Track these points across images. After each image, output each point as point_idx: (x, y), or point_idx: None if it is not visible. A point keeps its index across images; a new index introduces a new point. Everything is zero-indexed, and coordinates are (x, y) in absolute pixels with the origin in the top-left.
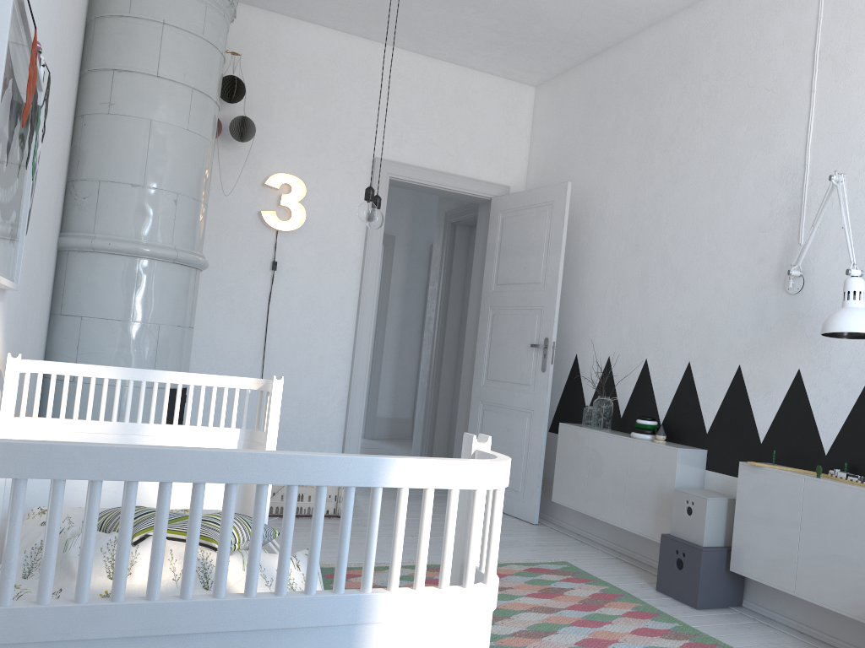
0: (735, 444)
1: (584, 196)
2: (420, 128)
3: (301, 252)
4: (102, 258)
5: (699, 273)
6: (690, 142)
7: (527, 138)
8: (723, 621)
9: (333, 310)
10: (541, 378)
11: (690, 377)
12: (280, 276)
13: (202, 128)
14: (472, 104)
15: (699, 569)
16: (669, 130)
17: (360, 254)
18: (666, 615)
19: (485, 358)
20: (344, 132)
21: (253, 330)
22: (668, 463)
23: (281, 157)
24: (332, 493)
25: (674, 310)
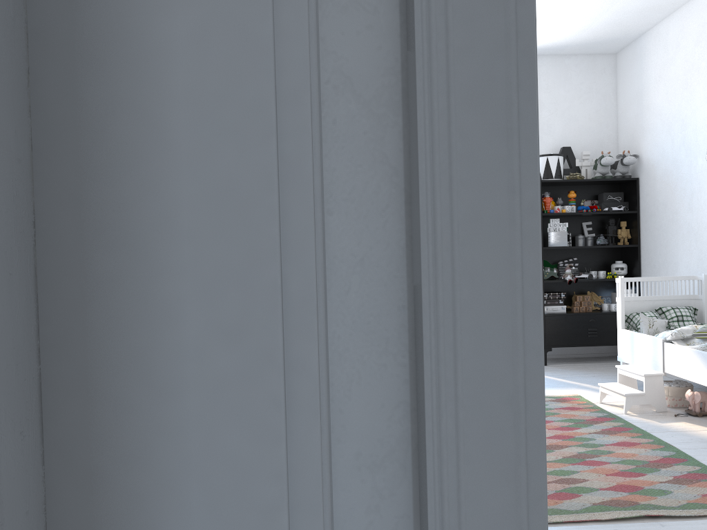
0: None
1: None
2: None
3: None
4: None
5: None
6: None
7: None
8: None
9: None
10: None
11: None
12: None
13: None
14: None
15: None
16: None
17: None
18: None
19: None
20: None
21: None
22: None
23: None
24: None
25: None
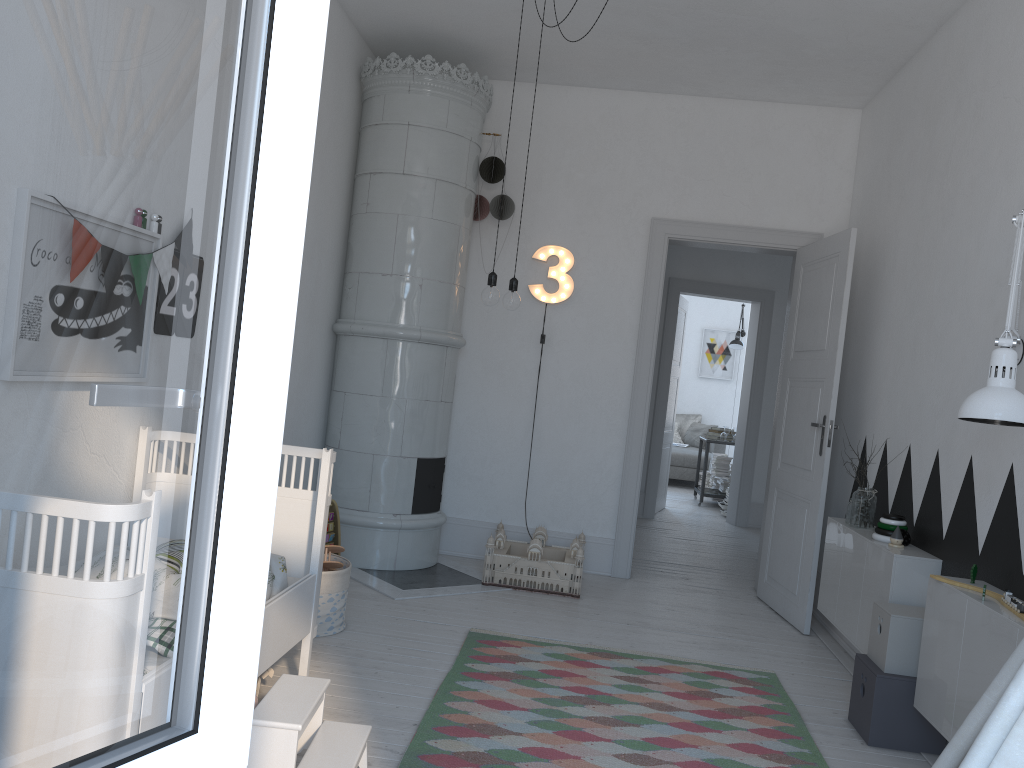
0: (961, 554)
1: (883, 242)
2: (706, 179)
3: (572, 324)
4: (359, 341)
5: (952, 338)
6: (958, 171)
7: (850, 173)
8: (883, 762)
9: (606, 382)
10: (818, 463)
11: (937, 468)
12: (549, 349)
13: (447, 215)
14: (773, 142)
15: (873, 698)
16: (945, 157)
17: (636, 323)
18: (809, 741)
19: (781, 437)
20: (617, 194)
21: (523, 403)
22: (886, 572)
23: (551, 228)
24: (567, 571)
25: (932, 384)
